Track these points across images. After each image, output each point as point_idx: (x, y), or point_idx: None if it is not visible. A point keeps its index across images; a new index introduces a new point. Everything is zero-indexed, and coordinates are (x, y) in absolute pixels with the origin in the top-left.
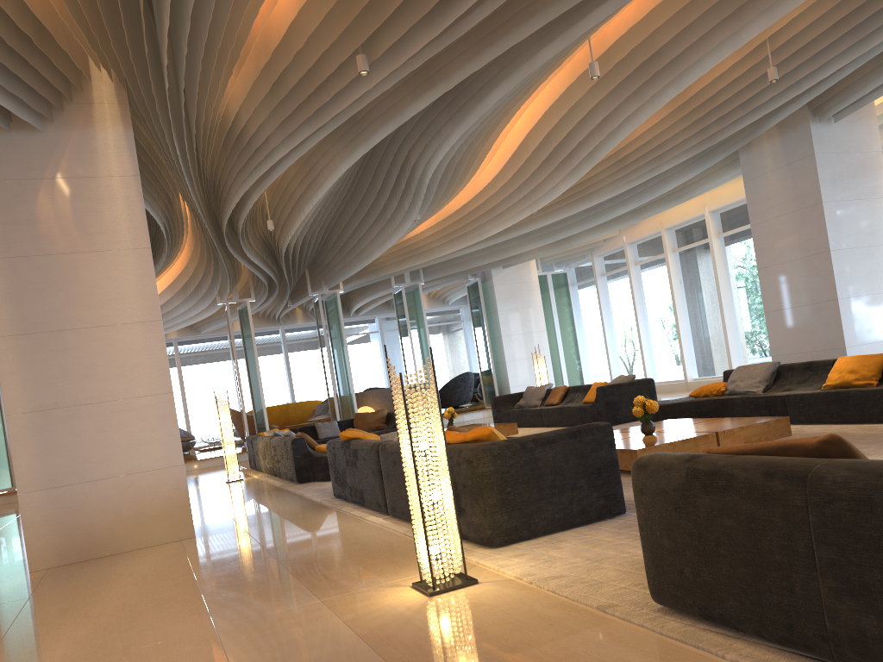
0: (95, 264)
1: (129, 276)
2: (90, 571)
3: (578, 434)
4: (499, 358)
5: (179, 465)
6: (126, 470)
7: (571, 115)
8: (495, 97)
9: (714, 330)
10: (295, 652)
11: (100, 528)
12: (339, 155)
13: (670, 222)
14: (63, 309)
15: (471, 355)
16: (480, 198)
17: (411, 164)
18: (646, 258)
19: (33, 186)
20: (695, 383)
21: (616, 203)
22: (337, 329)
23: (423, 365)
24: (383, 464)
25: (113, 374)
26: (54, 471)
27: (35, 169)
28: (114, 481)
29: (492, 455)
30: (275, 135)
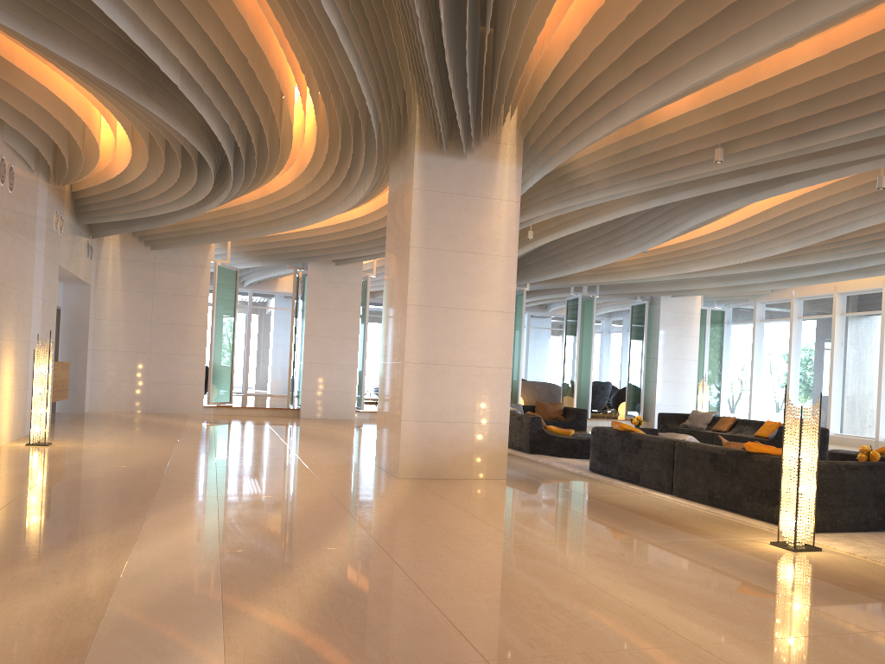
0: (479, 263)
1: (499, 276)
2: (456, 487)
3: (873, 467)
4: (650, 376)
5: (505, 423)
6: (471, 419)
7: (823, 199)
8: (792, 187)
9: (866, 394)
10: (737, 563)
11: (447, 458)
12: (632, 200)
13: (845, 288)
14: (453, 293)
15: (603, 365)
16: (696, 241)
17: (677, 213)
18: (810, 314)
19: (451, 199)
20: (837, 437)
21: (810, 266)
22: (516, 322)
23: (582, 368)
24: (679, 456)
25: (475, 347)
26: (426, 409)
27: (455, 186)
28: (462, 425)
29: (818, 470)
30: (601, 181)
